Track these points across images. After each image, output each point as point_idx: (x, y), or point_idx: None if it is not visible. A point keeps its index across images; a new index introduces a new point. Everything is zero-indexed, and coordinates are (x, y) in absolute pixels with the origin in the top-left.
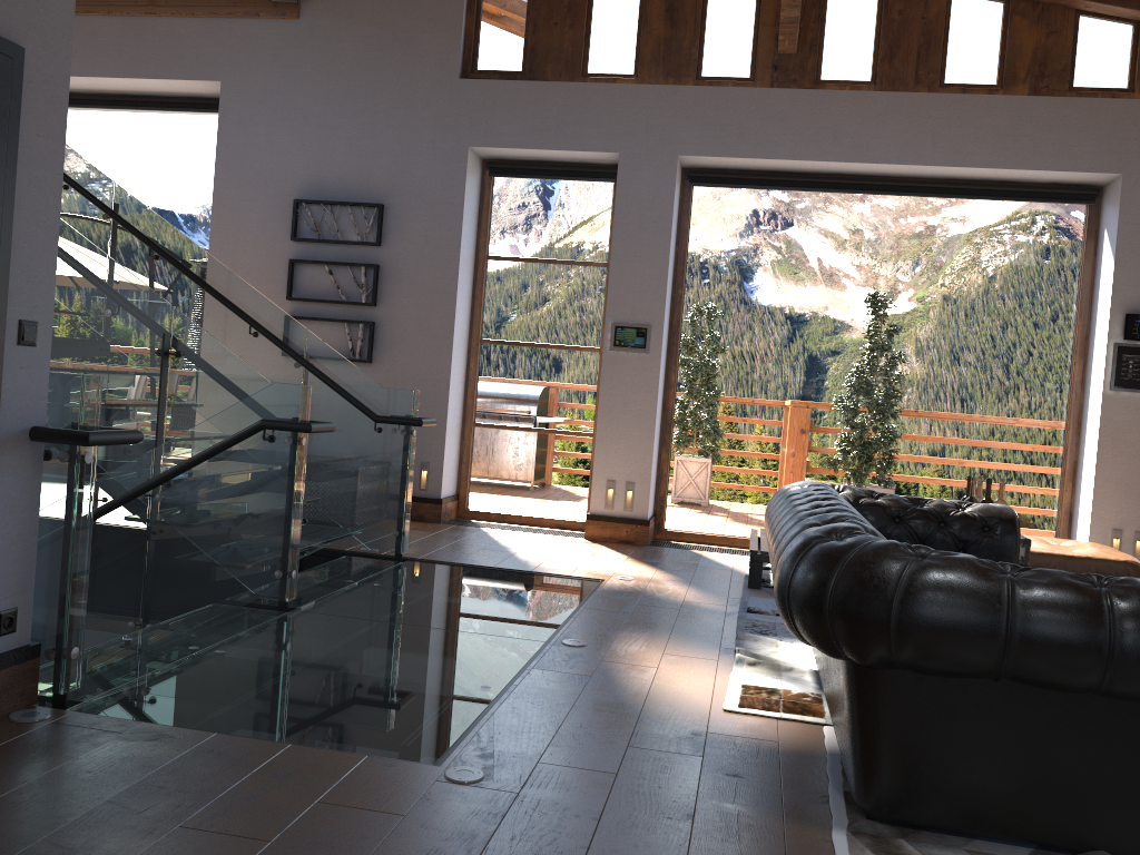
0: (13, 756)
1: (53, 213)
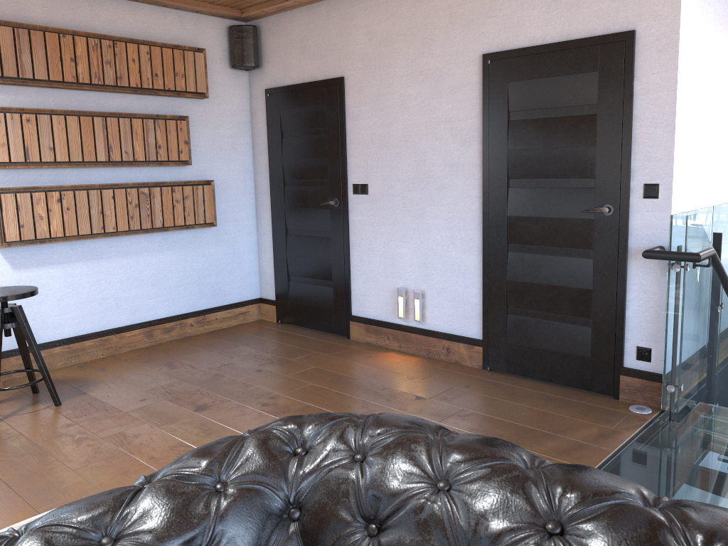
0: (576, 407)
1: (669, 116)
